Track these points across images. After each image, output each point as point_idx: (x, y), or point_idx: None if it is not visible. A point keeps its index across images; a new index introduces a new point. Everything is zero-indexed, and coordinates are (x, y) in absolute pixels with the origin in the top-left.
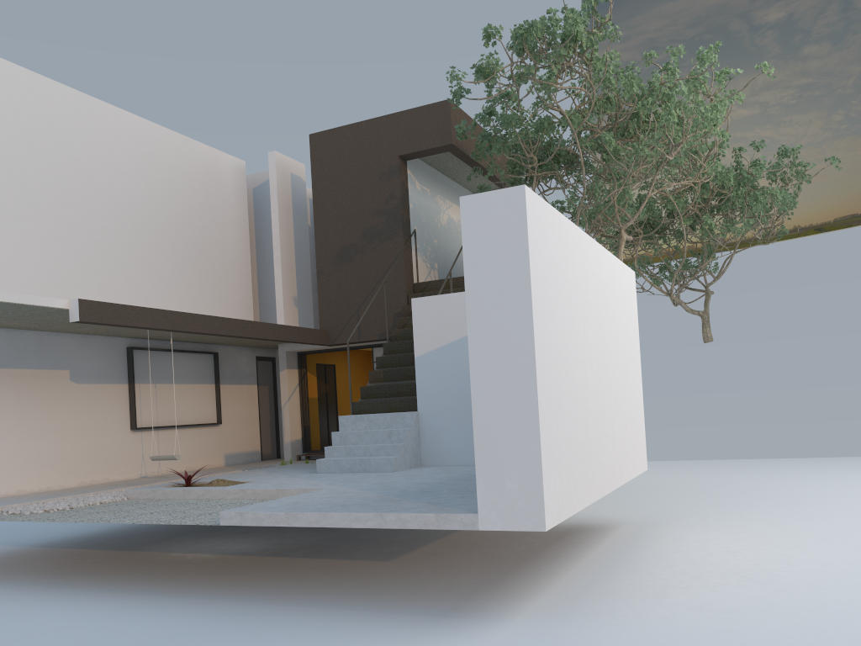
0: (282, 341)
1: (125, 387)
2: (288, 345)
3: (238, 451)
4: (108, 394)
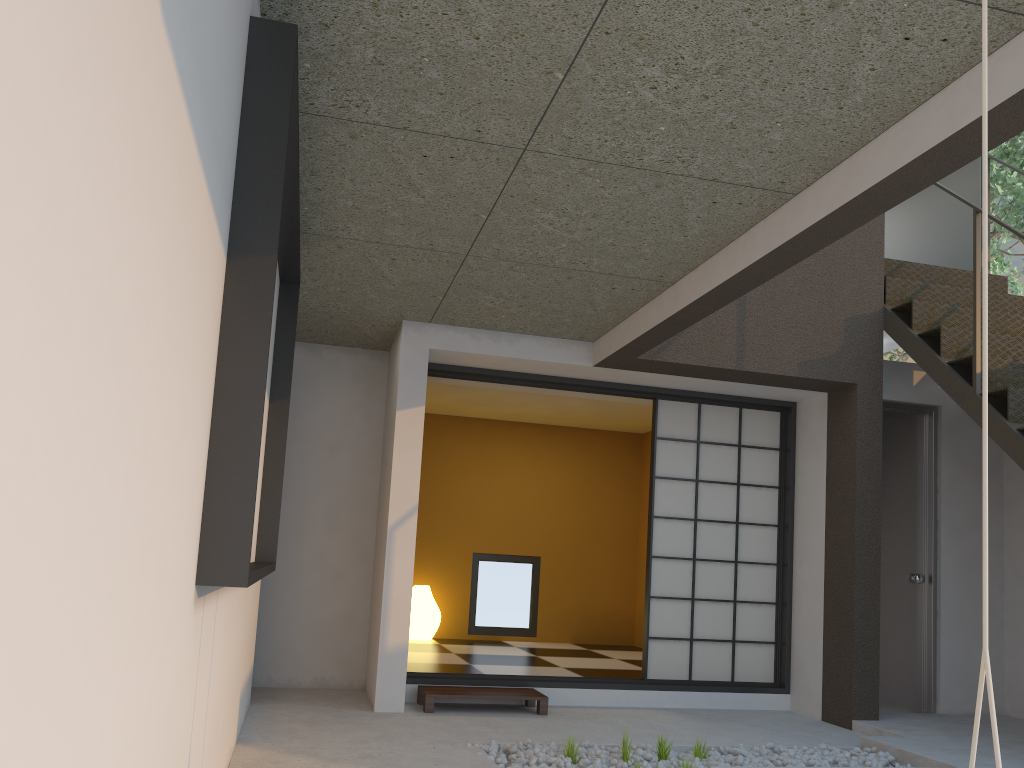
0: (729, 295)
1: (220, 273)
2: (443, 332)
3: (246, 676)
4: (199, 270)
